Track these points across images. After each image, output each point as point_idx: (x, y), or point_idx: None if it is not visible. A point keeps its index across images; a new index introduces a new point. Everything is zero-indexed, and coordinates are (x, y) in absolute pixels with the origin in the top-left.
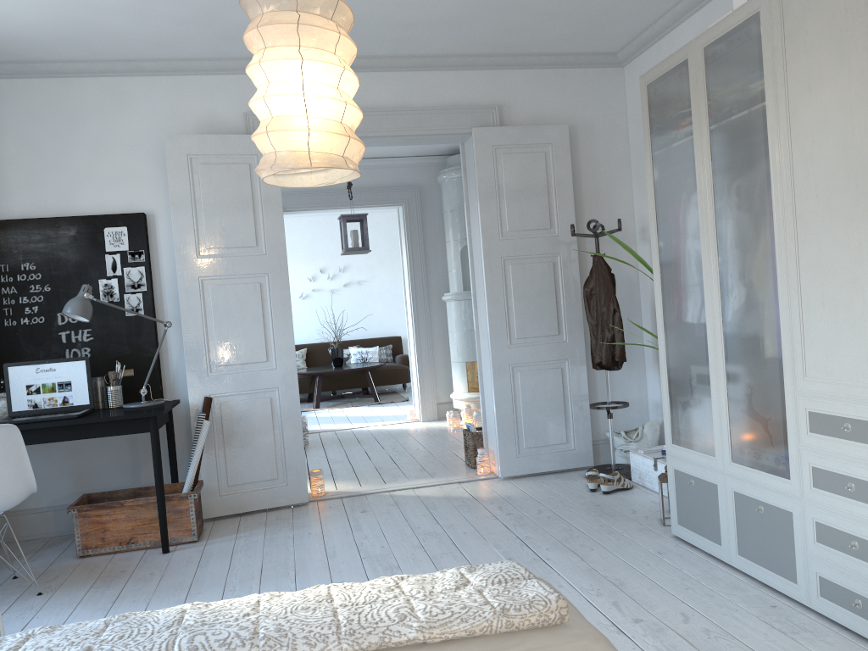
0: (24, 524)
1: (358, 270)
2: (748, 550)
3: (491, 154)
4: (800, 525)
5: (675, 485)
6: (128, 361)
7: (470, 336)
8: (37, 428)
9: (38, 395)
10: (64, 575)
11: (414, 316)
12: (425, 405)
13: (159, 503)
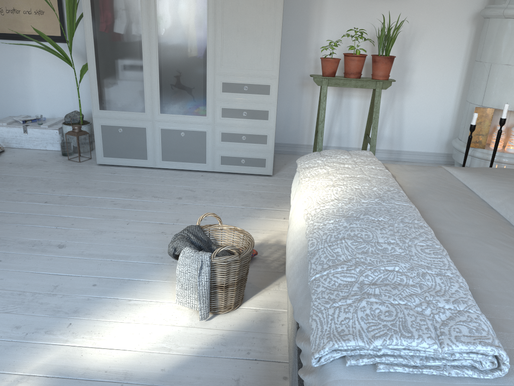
0: None
1: None
2: (171, 156)
3: None
4: (211, 136)
5: (101, 134)
6: None
7: None
8: None
9: None
10: None
11: None
12: None
13: None
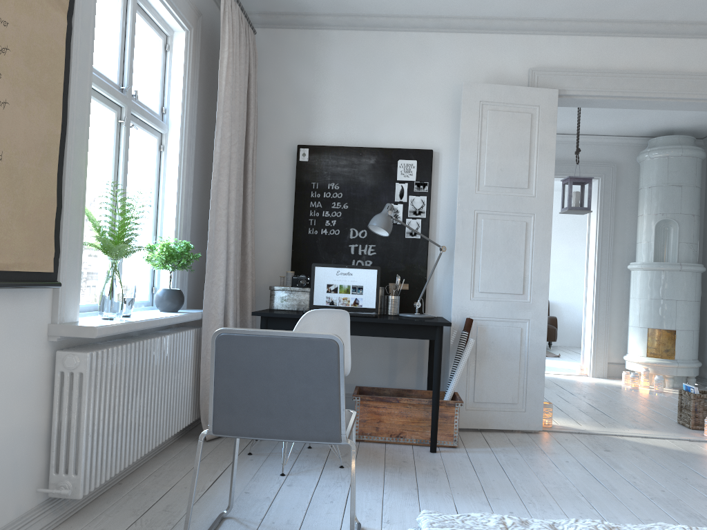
0: None
1: None
2: None
3: None
4: None
5: None
6: (401, 277)
7: (656, 304)
8: None
9: (335, 294)
10: None
11: (596, 280)
12: (596, 362)
13: (434, 406)
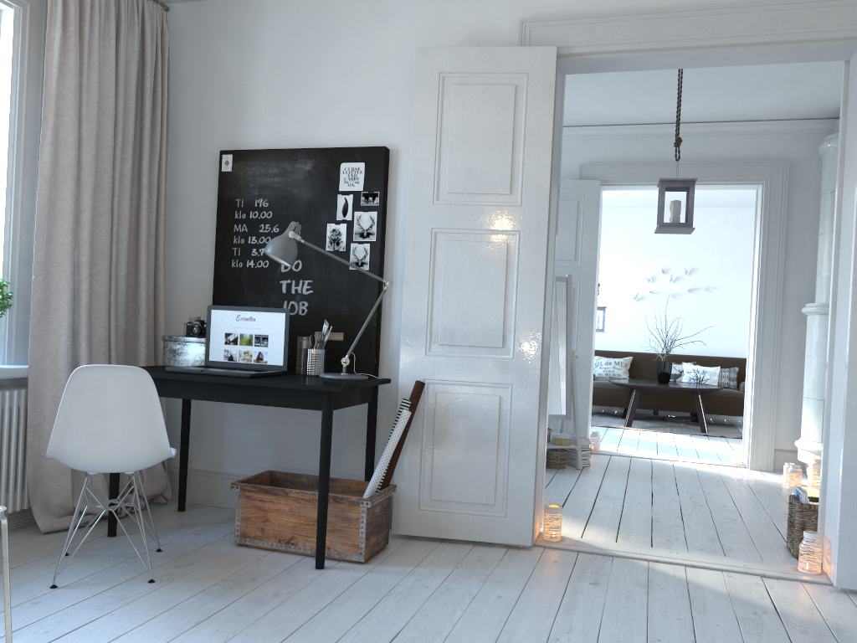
0: (221, 488)
1: (708, 274)
2: None
3: None
4: None
5: None
6: (344, 324)
7: None
8: (208, 382)
9: (235, 346)
10: (200, 563)
11: (757, 330)
12: (757, 449)
13: (319, 504)
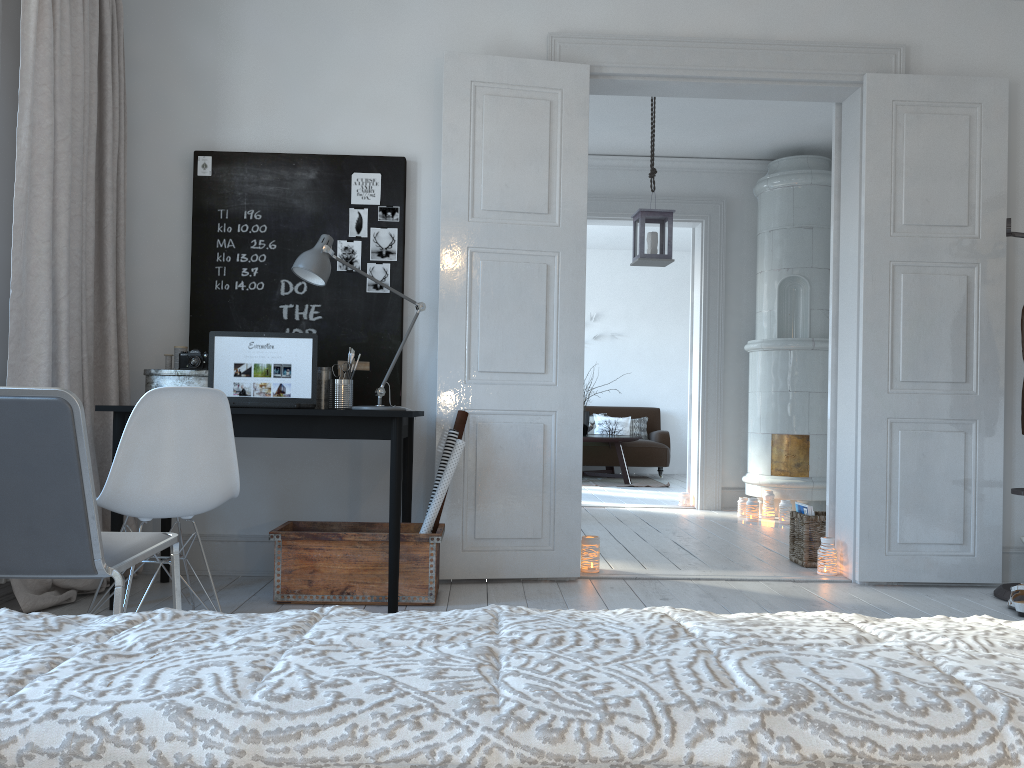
0: (206, 554)
1: (613, 320)
2: None
3: (889, 113)
4: None
5: None
6: (362, 353)
7: (782, 399)
8: (245, 415)
9: (248, 378)
10: None
11: (702, 368)
12: (706, 488)
13: (392, 542)
